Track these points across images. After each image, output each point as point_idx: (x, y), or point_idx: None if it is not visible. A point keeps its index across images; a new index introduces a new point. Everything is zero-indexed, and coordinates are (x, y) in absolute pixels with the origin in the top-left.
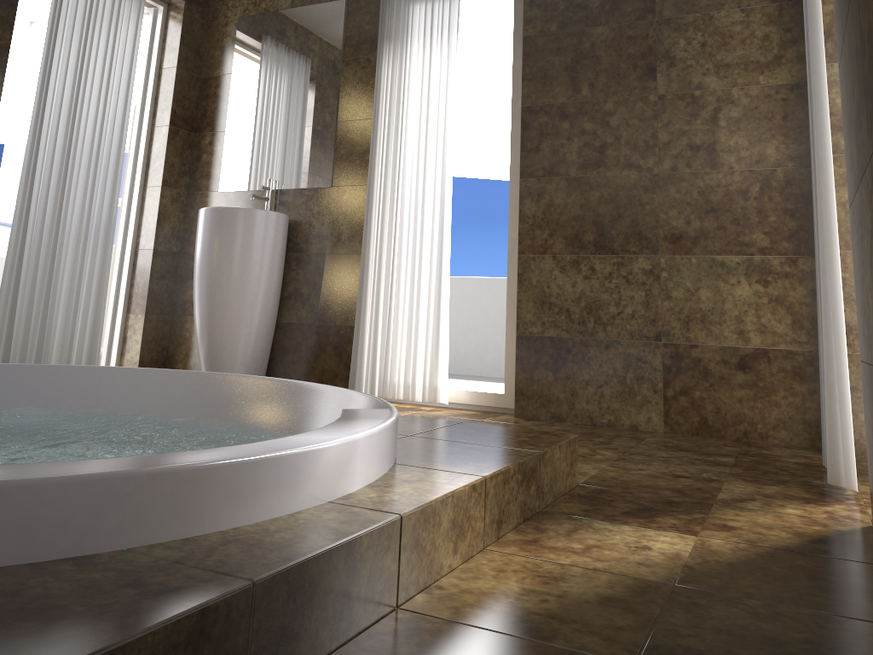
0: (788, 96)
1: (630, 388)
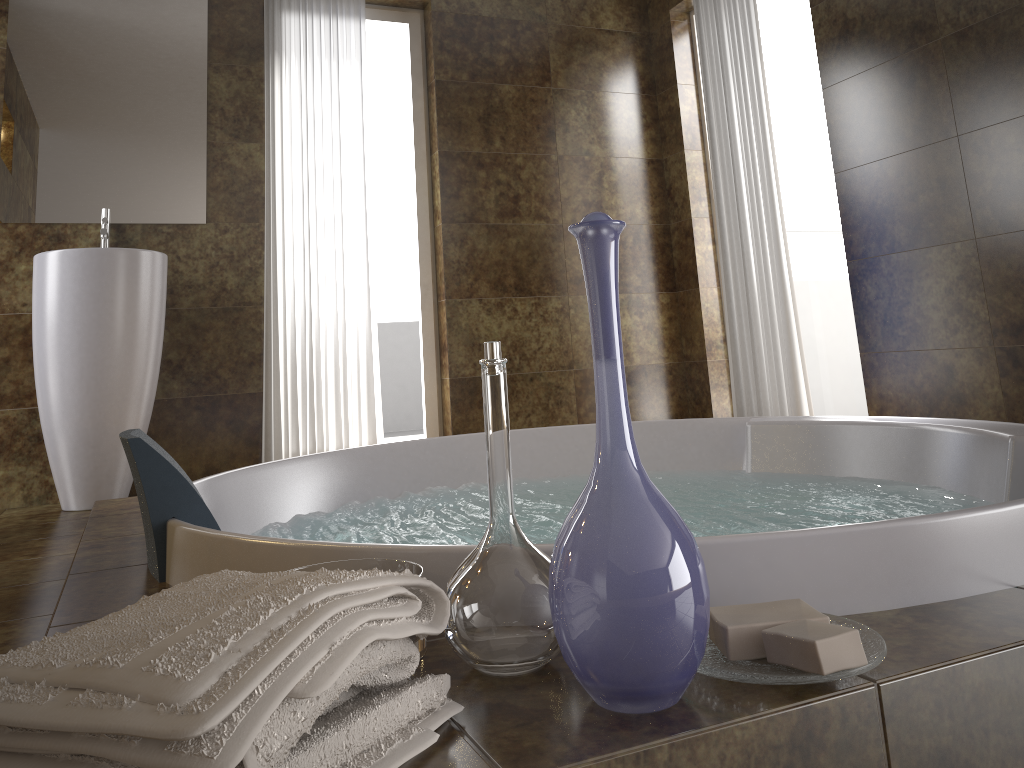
0: (646, 169)
1: (552, 413)
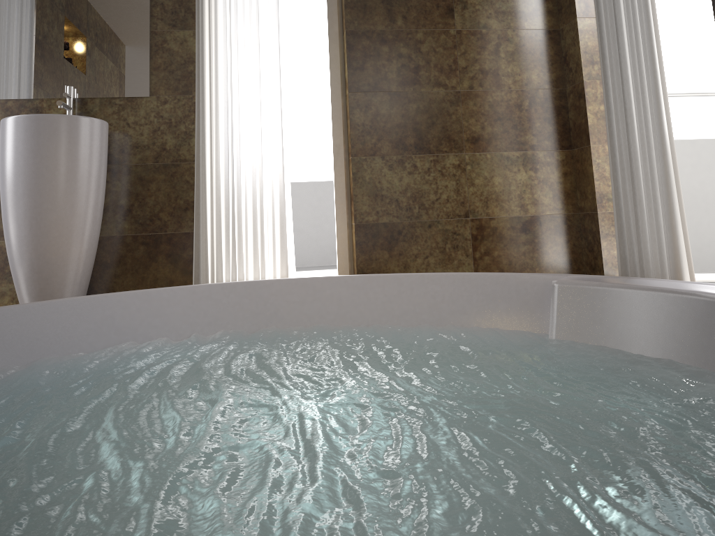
0: (543, 39)
1: (449, 255)
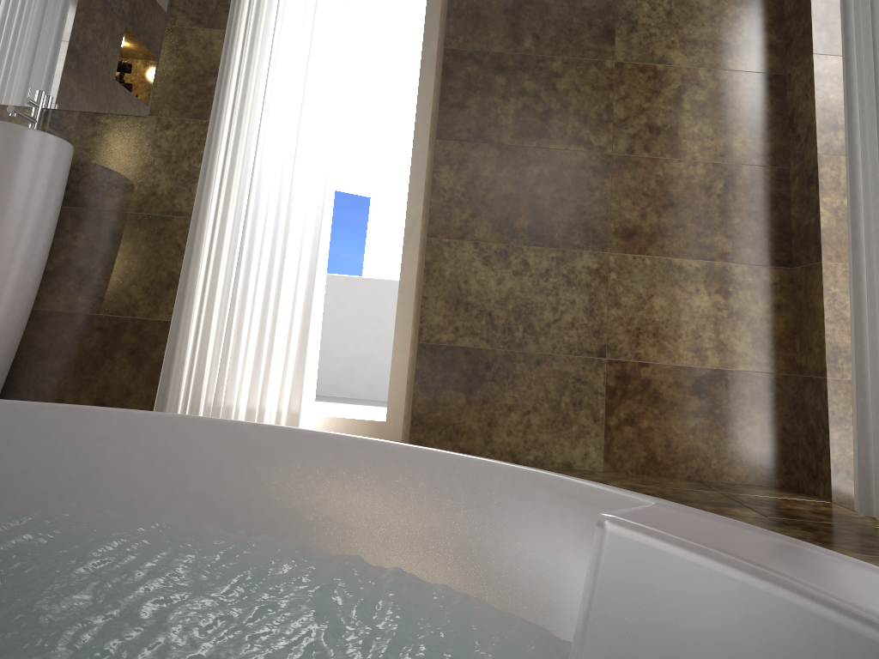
0: (756, 87)
1: (565, 415)
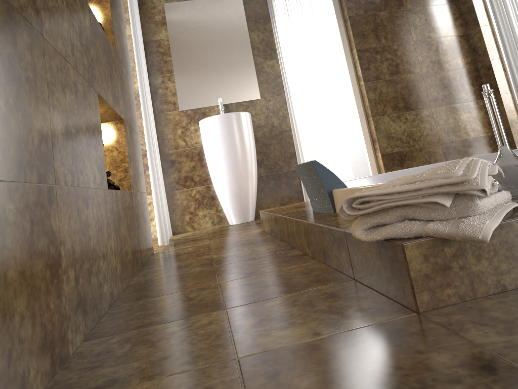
0: (460, 40)
1: None
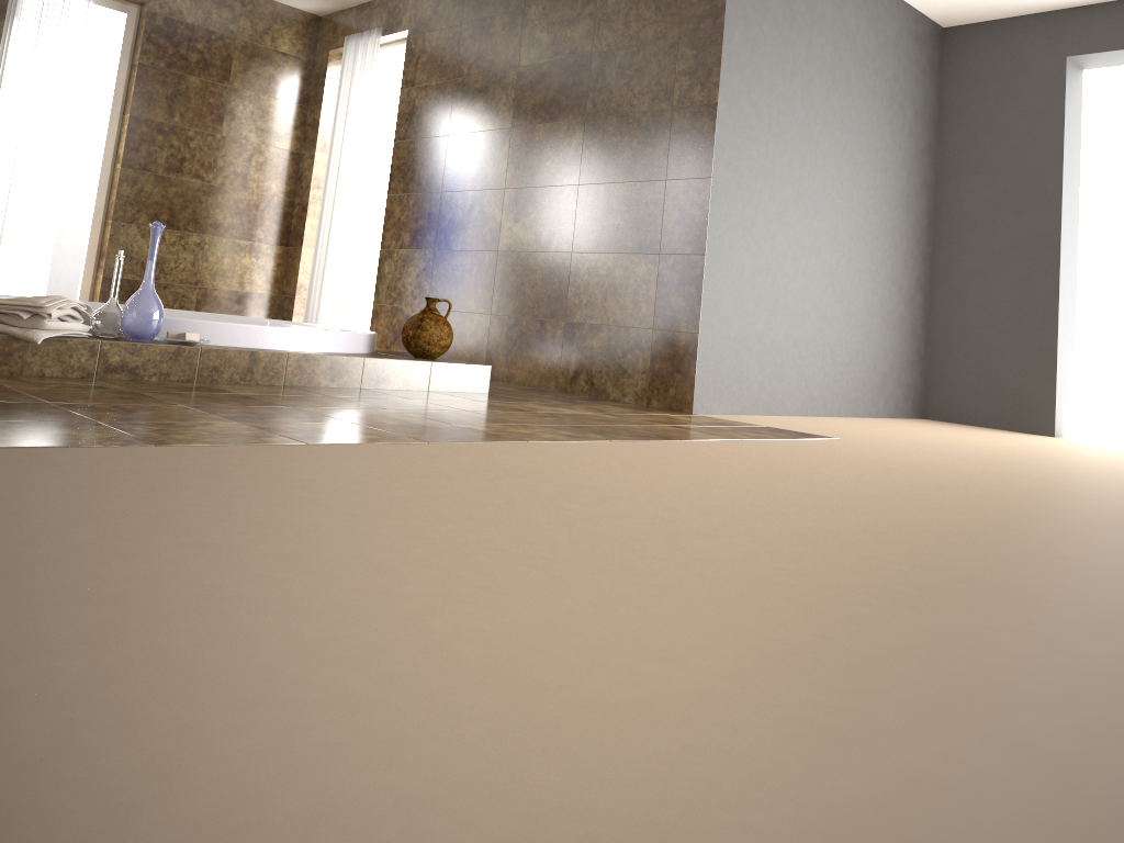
0: (287, 158)
1: None
